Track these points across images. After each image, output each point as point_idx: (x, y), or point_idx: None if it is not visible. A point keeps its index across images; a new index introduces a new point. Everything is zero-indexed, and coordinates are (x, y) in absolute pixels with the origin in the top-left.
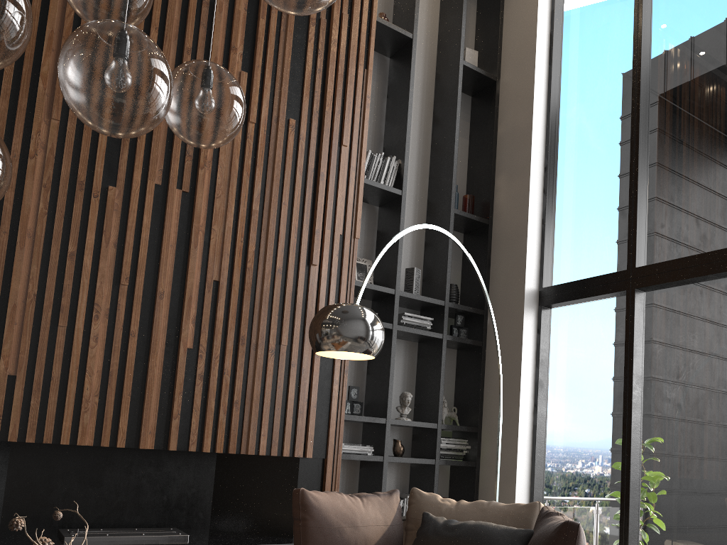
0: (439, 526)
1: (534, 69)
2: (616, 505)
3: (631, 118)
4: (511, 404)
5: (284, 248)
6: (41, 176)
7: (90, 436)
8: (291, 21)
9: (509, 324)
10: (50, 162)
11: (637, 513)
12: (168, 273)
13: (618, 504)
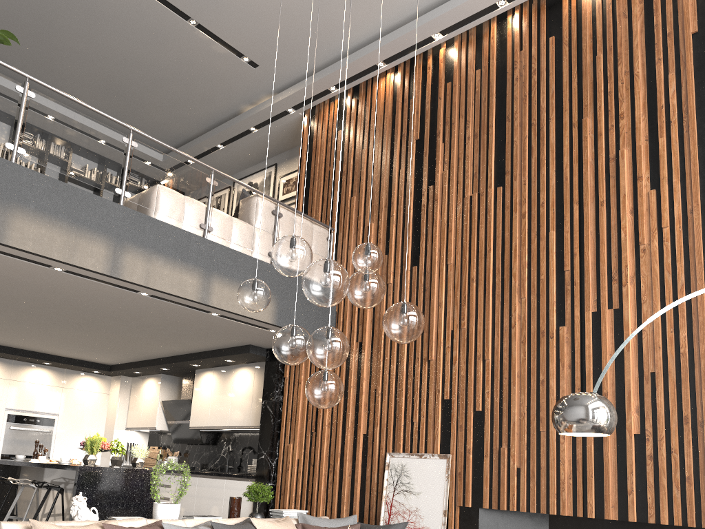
0: None
1: None
2: None
3: None
4: None
5: None
6: (520, 336)
7: (569, 509)
8: (691, 119)
9: None
10: (523, 325)
11: None
12: (610, 376)
13: None
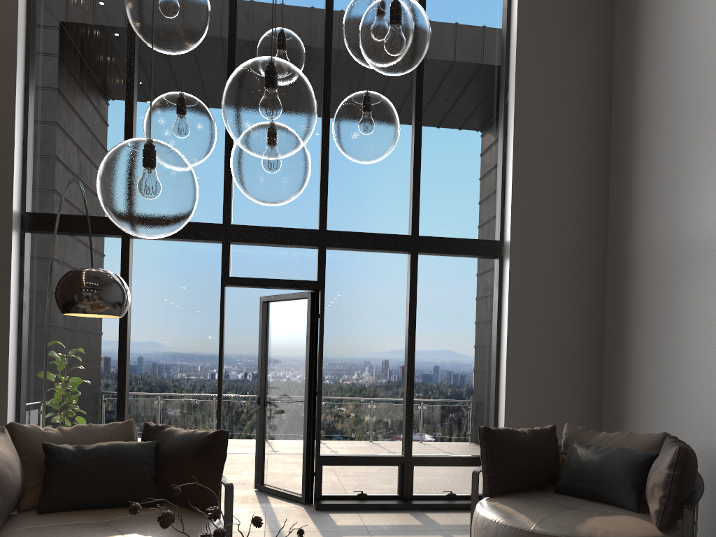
0: (75, 453)
1: None
2: (107, 411)
3: (126, 84)
4: None
5: None
6: None
7: None
8: None
9: None
10: None
11: (127, 415)
12: None
13: (109, 410)
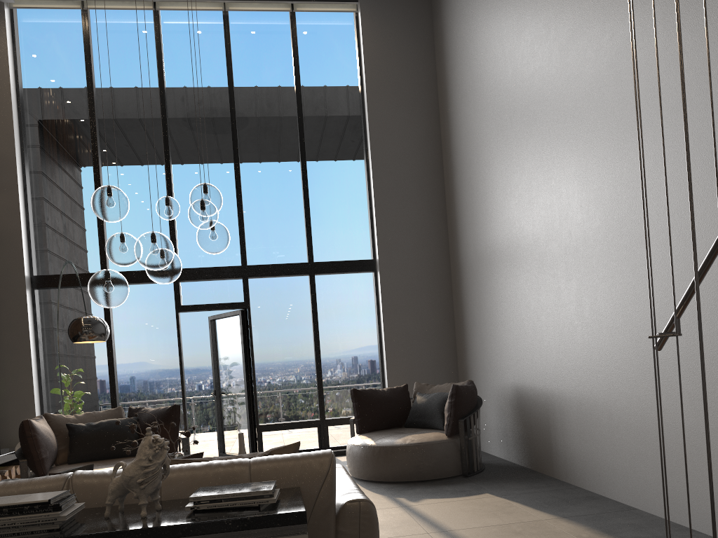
0: (87, 427)
1: (13, 115)
2: (105, 409)
3: (94, 179)
4: (23, 356)
5: None
6: None
7: None
8: None
9: (13, 300)
10: None
11: None
12: None
13: (106, 408)
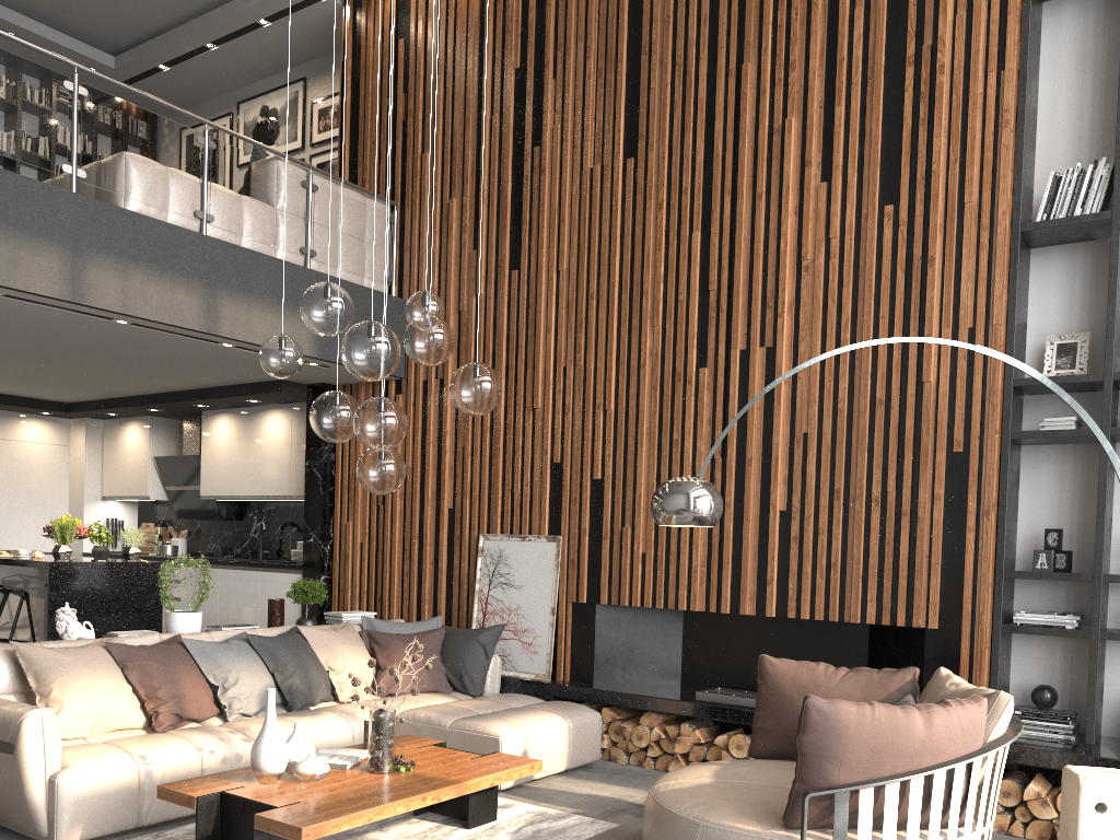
0: None
1: None
2: None
3: None
4: None
5: (887, 372)
6: (651, 379)
7: (701, 603)
8: (877, 83)
9: None
10: (655, 365)
11: None
12: (757, 437)
13: None
